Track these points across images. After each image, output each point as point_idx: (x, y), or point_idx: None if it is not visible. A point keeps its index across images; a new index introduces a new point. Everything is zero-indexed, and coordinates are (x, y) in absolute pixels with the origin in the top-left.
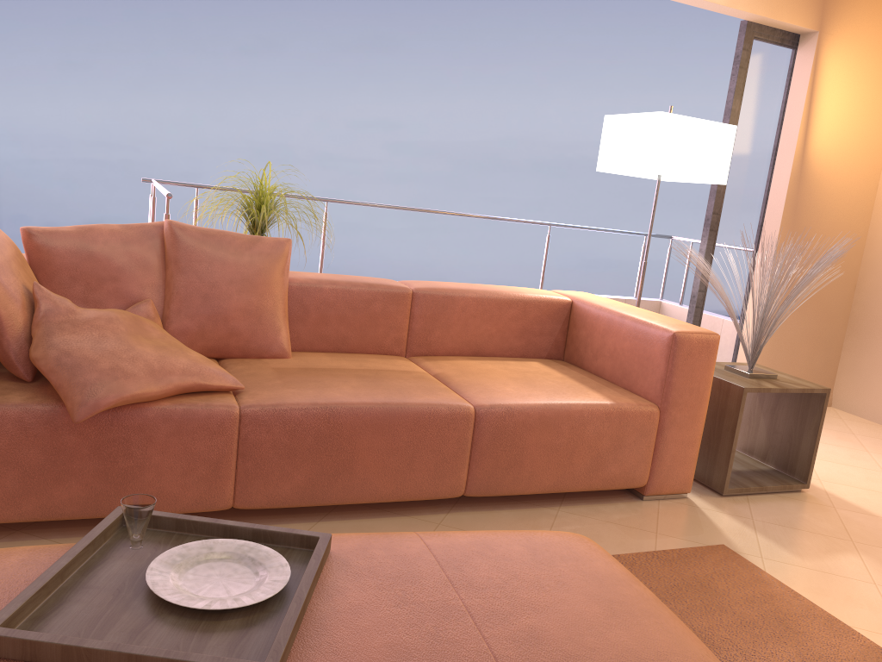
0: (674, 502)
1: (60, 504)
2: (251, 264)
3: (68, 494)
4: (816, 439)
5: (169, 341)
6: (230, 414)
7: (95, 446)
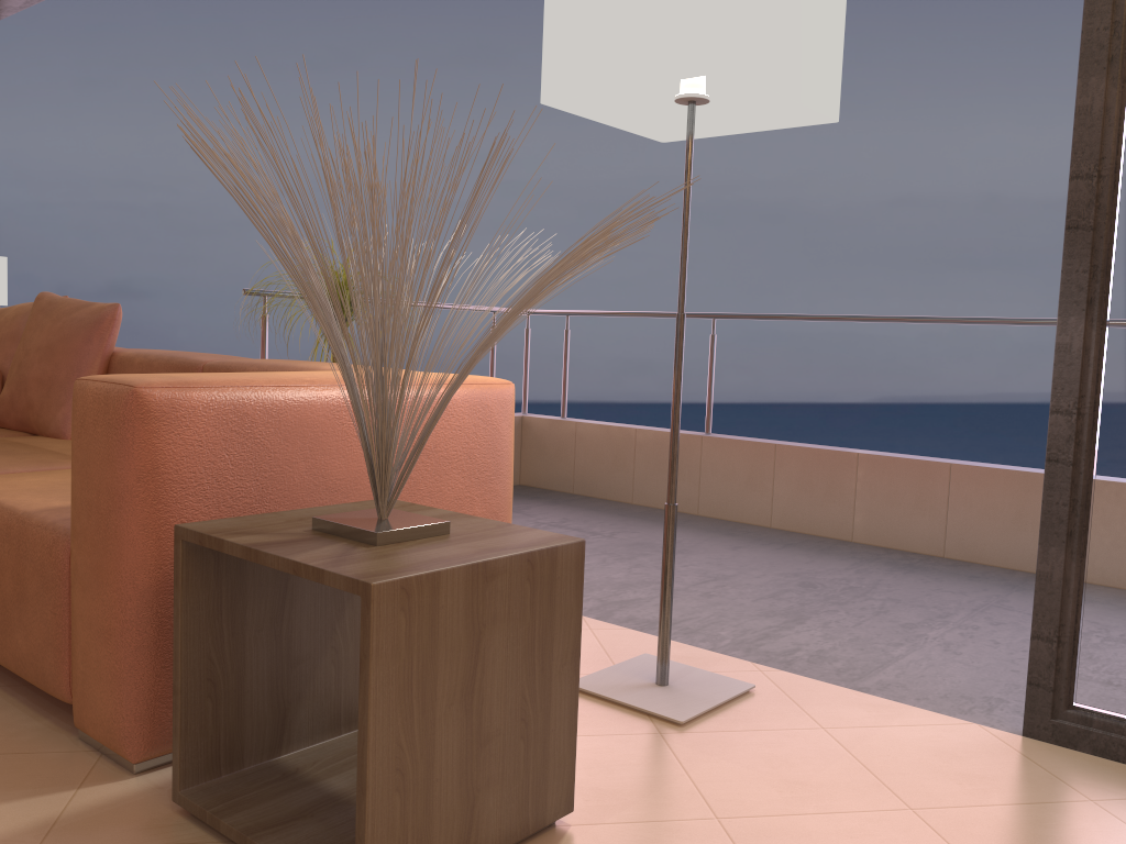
0: (90, 765)
1: None
2: (60, 330)
3: None
4: (359, 752)
5: None
6: None
7: None
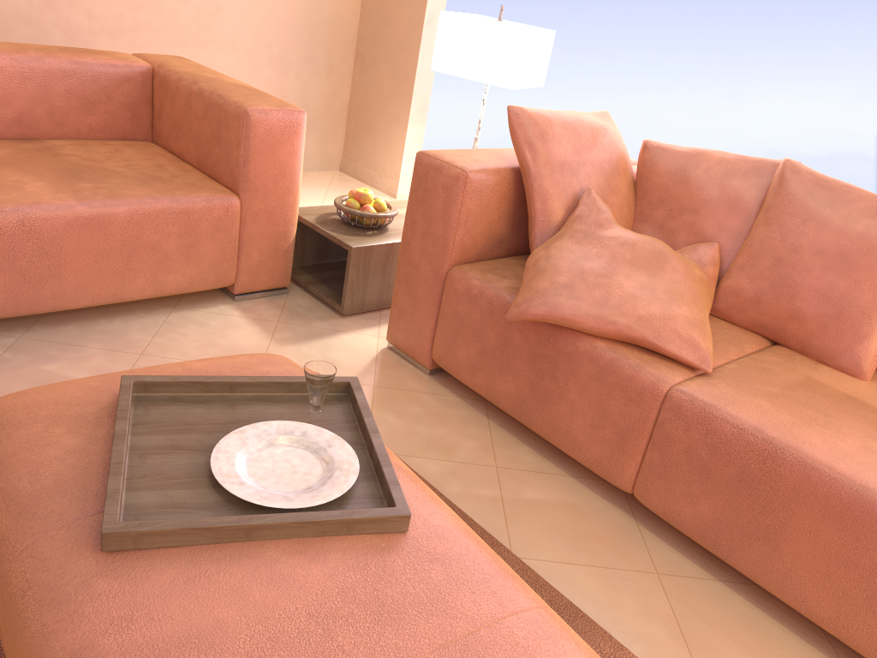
0: None
1: (498, 393)
2: (862, 237)
3: (504, 387)
4: None
5: (674, 289)
6: (653, 387)
7: (531, 354)
